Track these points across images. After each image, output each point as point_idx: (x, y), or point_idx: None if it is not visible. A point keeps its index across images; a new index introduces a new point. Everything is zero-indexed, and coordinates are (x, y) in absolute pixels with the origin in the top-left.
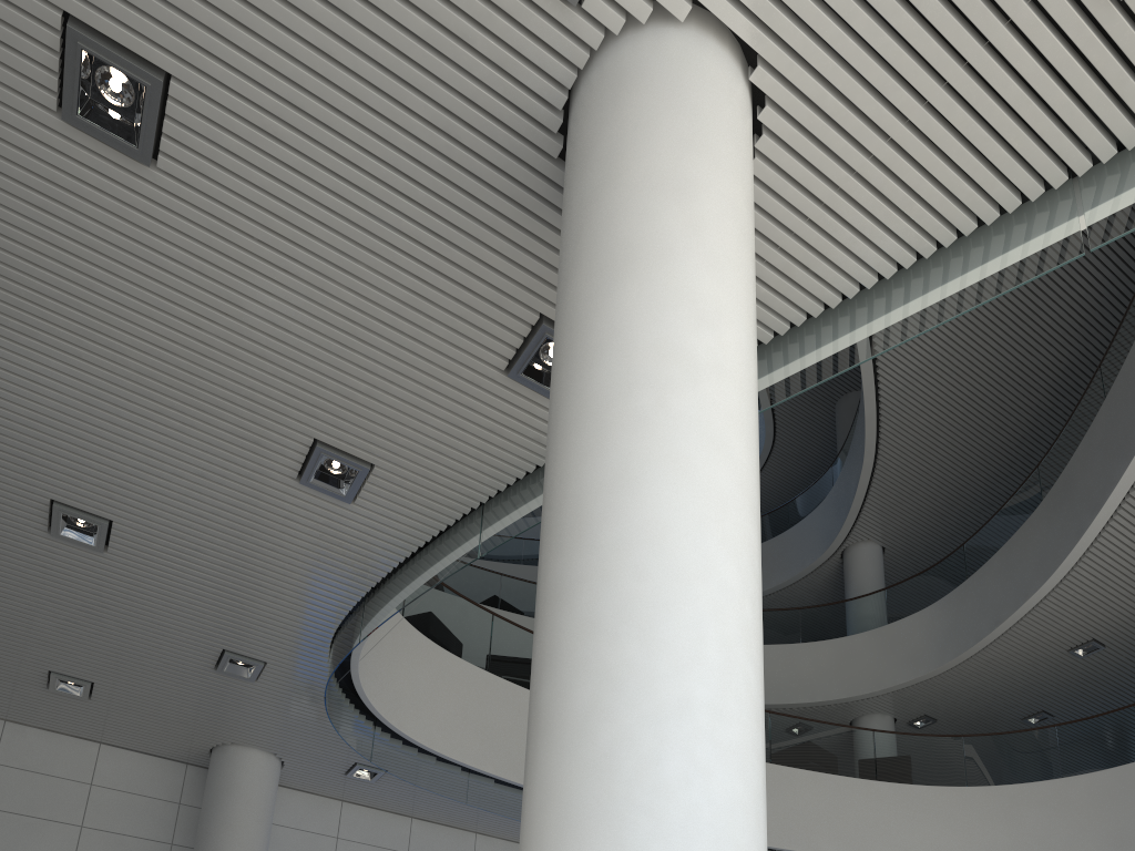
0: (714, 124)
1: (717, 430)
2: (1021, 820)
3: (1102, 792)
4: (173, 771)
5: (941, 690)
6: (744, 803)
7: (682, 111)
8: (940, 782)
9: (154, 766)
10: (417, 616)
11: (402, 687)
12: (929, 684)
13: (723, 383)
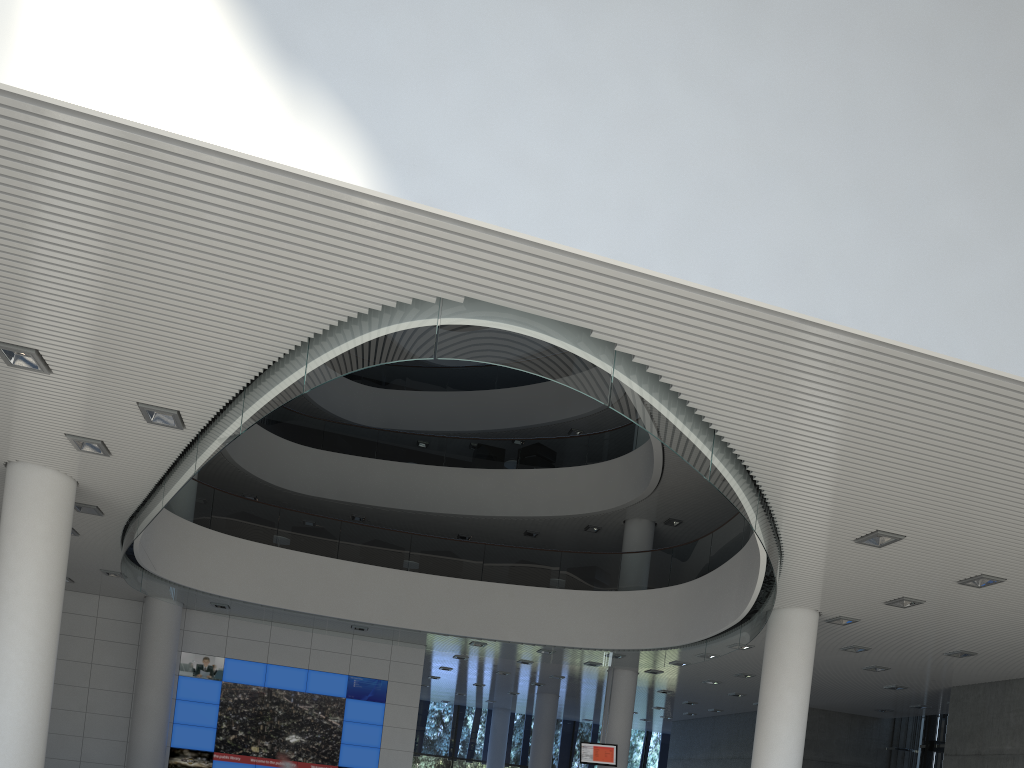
0: (25, 499)
1: (13, 612)
2: (641, 616)
3: (680, 599)
4: (136, 606)
5: (662, 504)
6: (11, 716)
7: (15, 498)
8: (601, 588)
9: (127, 604)
10: (222, 522)
11: (209, 568)
12: (649, 501)
13: (17, 596)
